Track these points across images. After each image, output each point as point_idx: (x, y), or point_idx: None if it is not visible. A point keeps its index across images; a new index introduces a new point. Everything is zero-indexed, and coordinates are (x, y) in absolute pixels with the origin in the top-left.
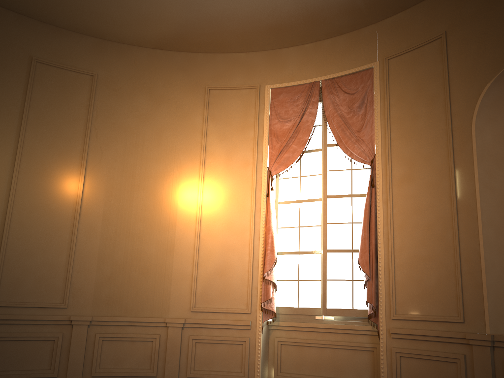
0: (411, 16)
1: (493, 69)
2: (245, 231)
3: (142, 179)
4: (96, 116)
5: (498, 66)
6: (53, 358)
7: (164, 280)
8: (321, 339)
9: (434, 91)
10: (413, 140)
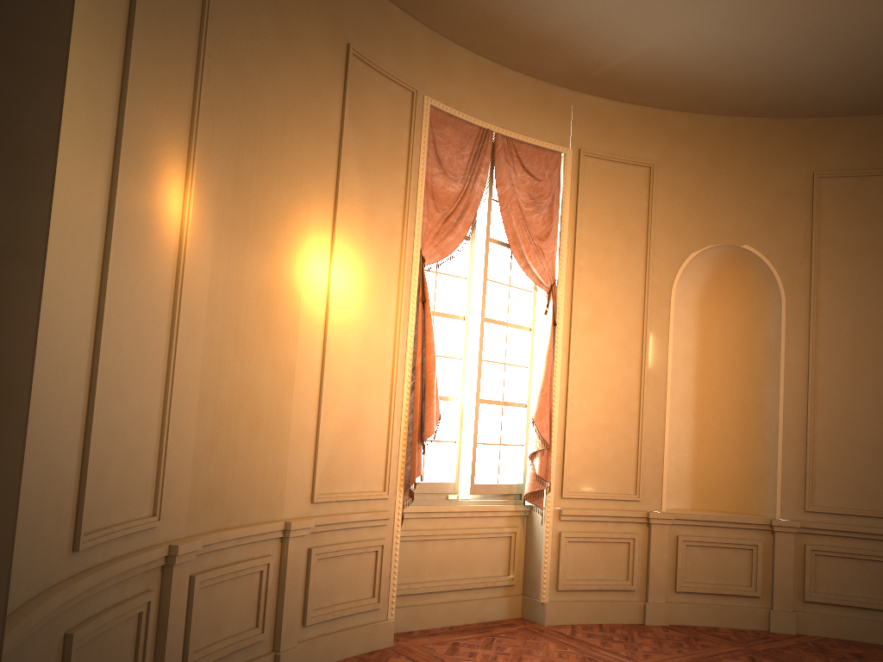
0: (616, 114)
1: (701, 240)
2: (387, 355)
3: (259, 215)
4: (211, 19)
5: (706, 239)
6: (139, 658)
7: (279, 444)
8: (450, 528)
9: (634, 229)
10: (604, 279)
